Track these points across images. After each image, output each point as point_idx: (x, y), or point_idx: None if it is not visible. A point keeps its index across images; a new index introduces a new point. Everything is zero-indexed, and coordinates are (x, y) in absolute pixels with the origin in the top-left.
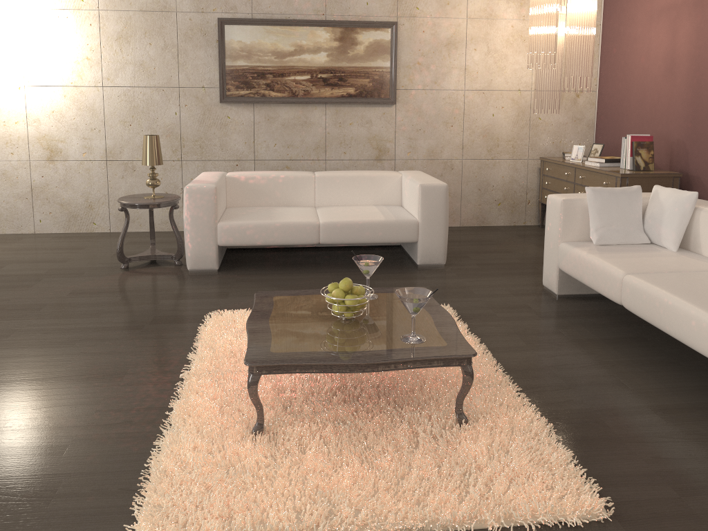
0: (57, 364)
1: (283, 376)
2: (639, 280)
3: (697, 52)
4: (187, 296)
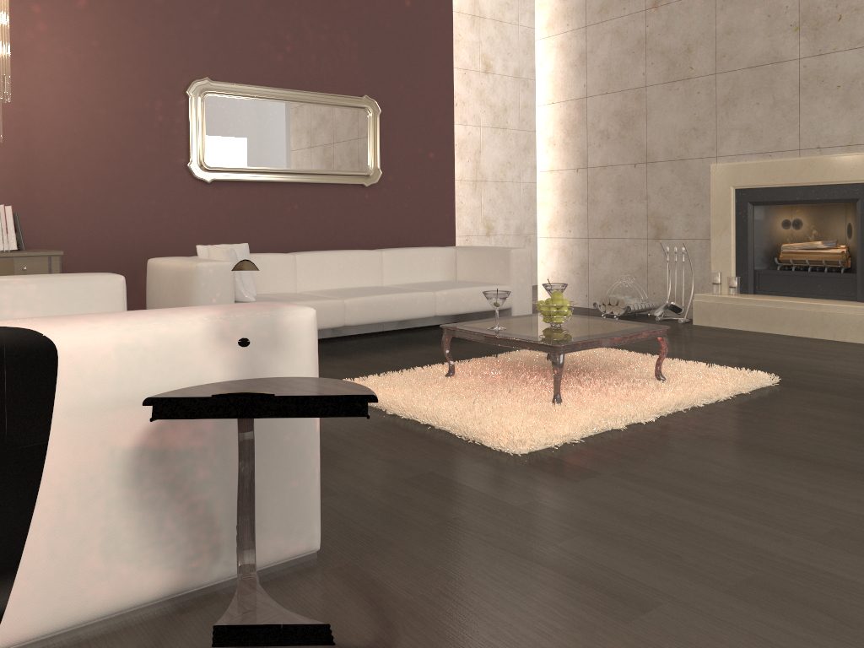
0: (769, 466)
1: (588, 390)
2: (362, 297)
3: (21, 110)
4: (469, 496)
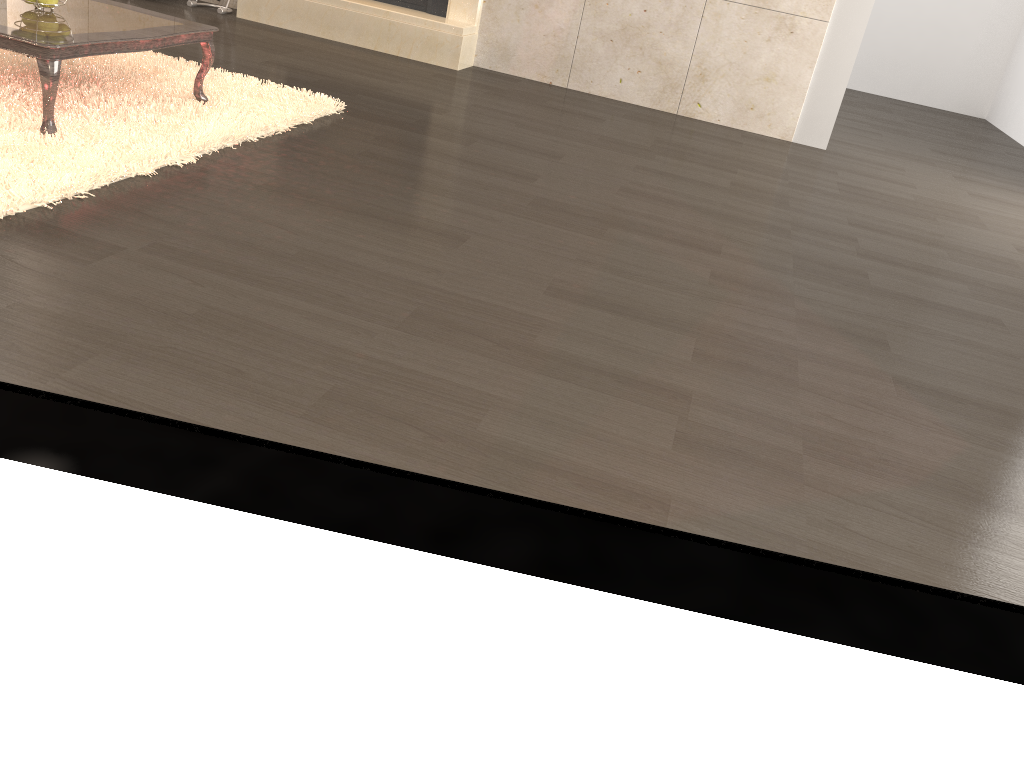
0: (342, 228)
1: (97, 113)
2: None
3: None
4: None
